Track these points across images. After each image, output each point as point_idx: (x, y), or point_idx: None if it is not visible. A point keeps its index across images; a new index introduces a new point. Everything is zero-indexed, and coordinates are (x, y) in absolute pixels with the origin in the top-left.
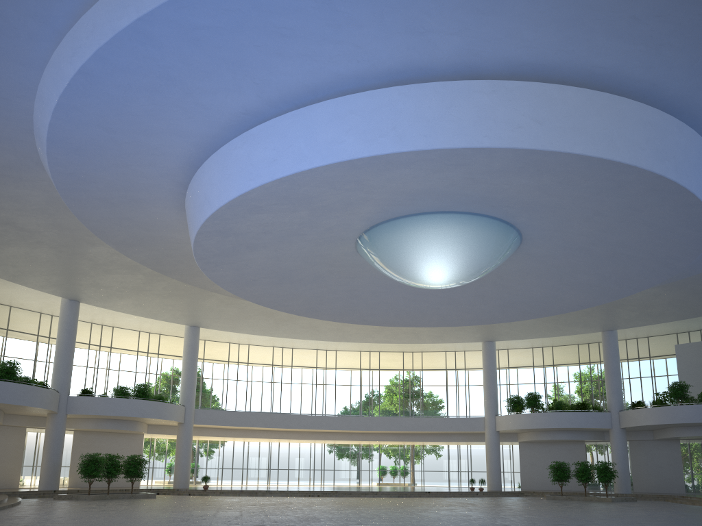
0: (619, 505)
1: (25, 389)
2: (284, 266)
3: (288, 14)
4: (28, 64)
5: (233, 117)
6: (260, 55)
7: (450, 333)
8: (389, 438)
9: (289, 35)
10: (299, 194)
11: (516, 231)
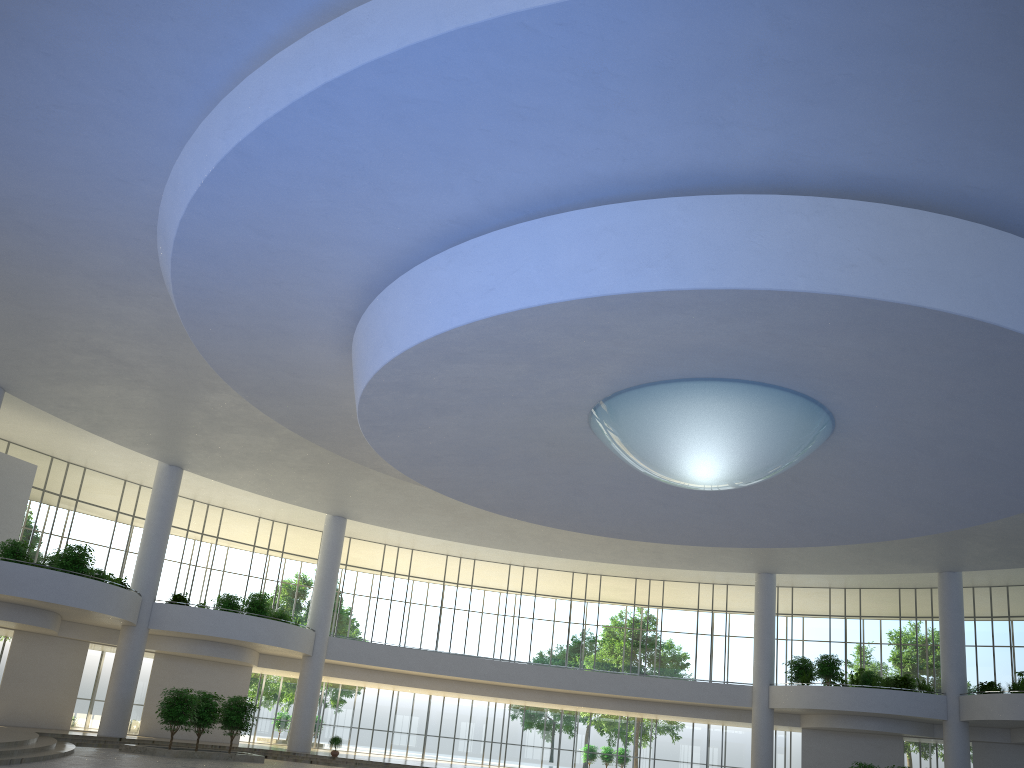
0: None
1: (96, 587)
2: (483, 440)
3: (534, 89)
4: (162, 136)
5: (437, 226)
6: (487, 142)
7: (710, 557)
8: (607, 705)
9: (531, 118)
10: (519, 339)
11: (827, 415)
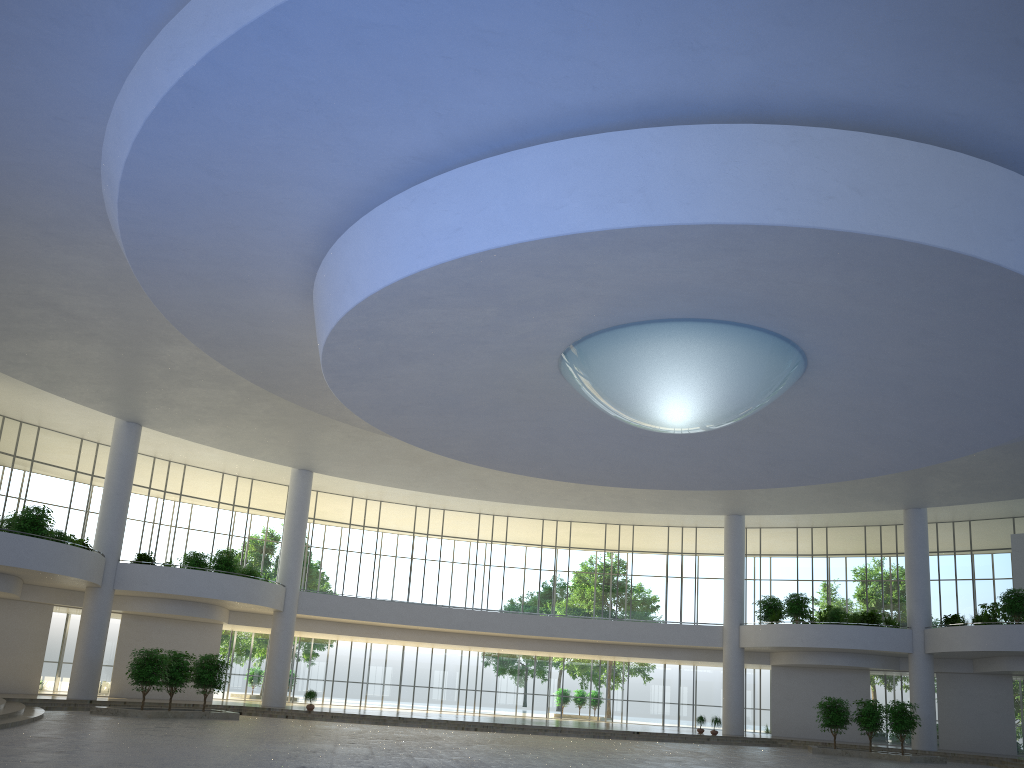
0: (923, 767)
1: (57, 549)
2: (451, 387)
3: (498, 12)
4: (101, 69)
5: (398, 163)
6: (450, 71)
7: (679, 500)
8: (581, 650)
9: (496, 44)
10: (488, 281)
11: (800, 354)
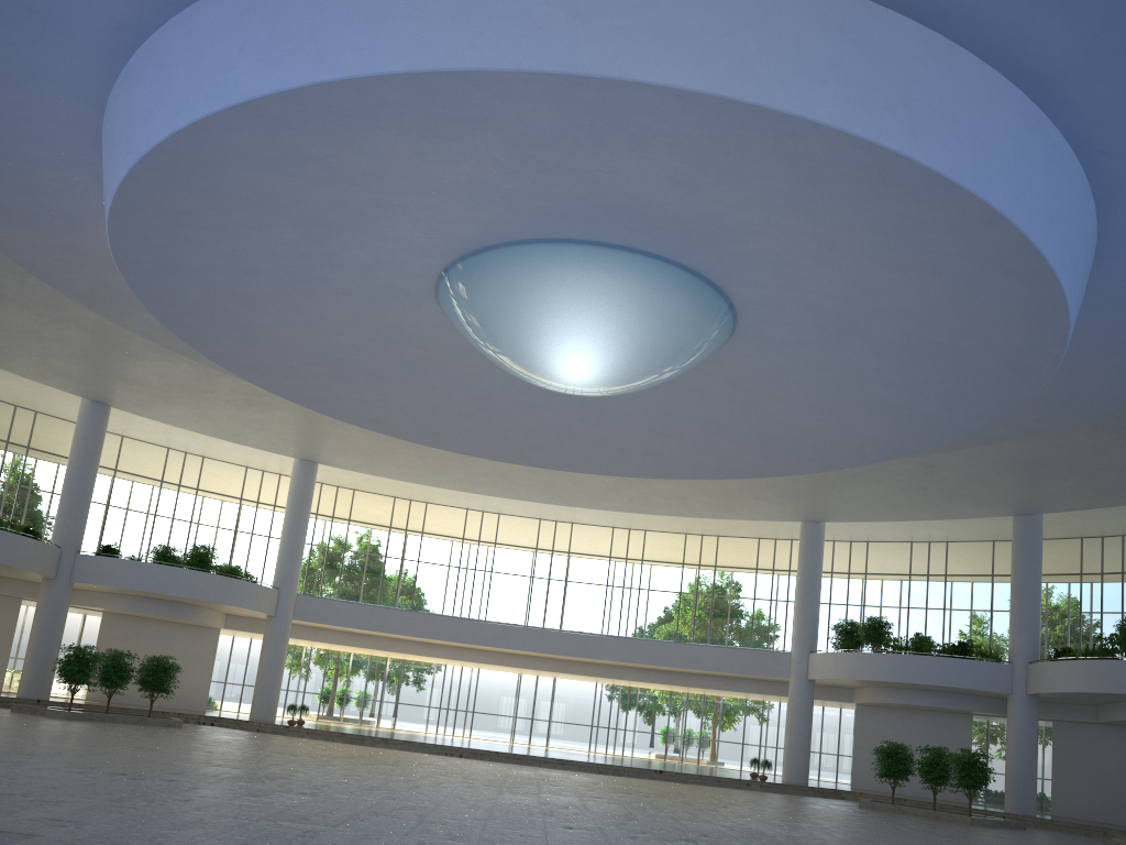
0: (964, 830)
1: None
2: (334, 343)
3: None
4: None
5: (105, 38)
6: None
7: (741, 502)
8: (632, 676)
9: None
10: (235, 186)
11: (710, 287)
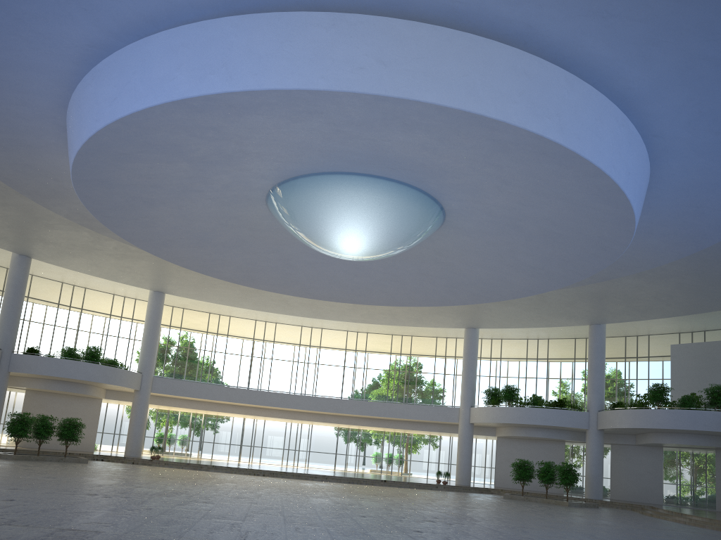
0: (566, 509)
1: None
2: (198, 226)
3: None
4: None
5: (81, 50)
6: None
7: (429, 317)
8: (363, 423)
9: None
10: (159, 140)
11: (432, 200)
